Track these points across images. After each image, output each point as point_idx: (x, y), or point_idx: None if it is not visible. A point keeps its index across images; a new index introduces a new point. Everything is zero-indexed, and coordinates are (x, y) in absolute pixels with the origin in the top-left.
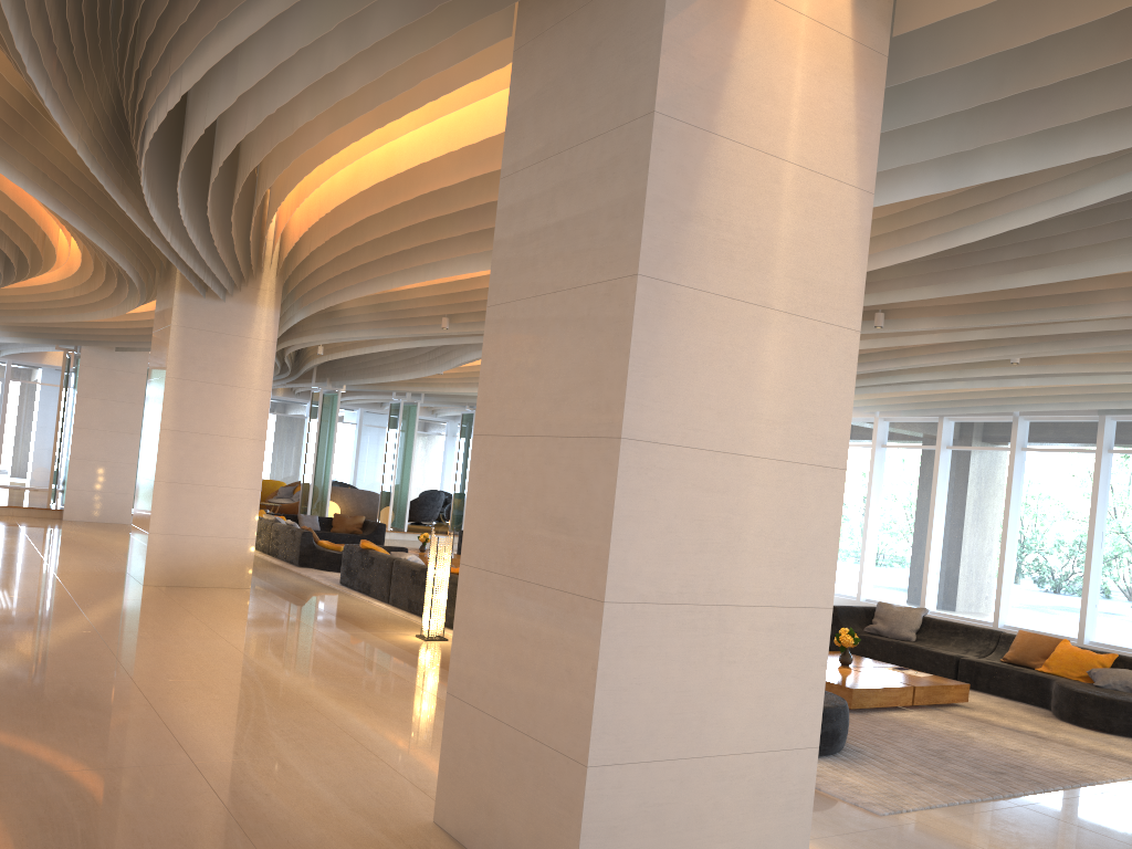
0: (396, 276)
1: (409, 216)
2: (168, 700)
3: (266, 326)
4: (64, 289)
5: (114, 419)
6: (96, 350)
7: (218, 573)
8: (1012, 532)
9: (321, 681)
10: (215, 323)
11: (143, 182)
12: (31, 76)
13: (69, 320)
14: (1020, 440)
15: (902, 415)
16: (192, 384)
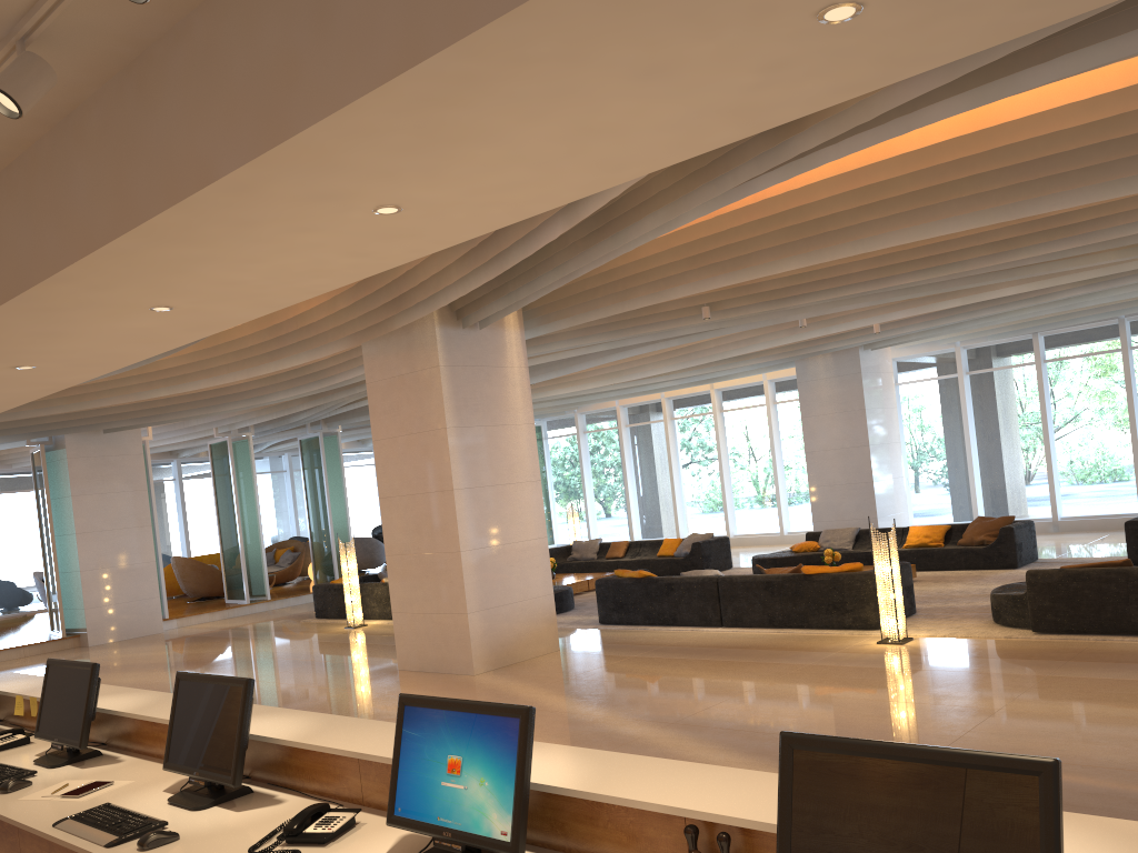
0: (788, 258)
1: (924, 176)
2: (1050, 754)
3: (517, 350)
4: (169, 357)
5: (119, 514)
6: (82, 437)
7: (531, 641)
8: (1137, 426)
9: (1035, 699)
10: (474, 356)
11: (816, 162)
12: (1108, 7)
13: (143, 397)
14: (1128, 340)
15: (989, 339)
16: (470, 430)
